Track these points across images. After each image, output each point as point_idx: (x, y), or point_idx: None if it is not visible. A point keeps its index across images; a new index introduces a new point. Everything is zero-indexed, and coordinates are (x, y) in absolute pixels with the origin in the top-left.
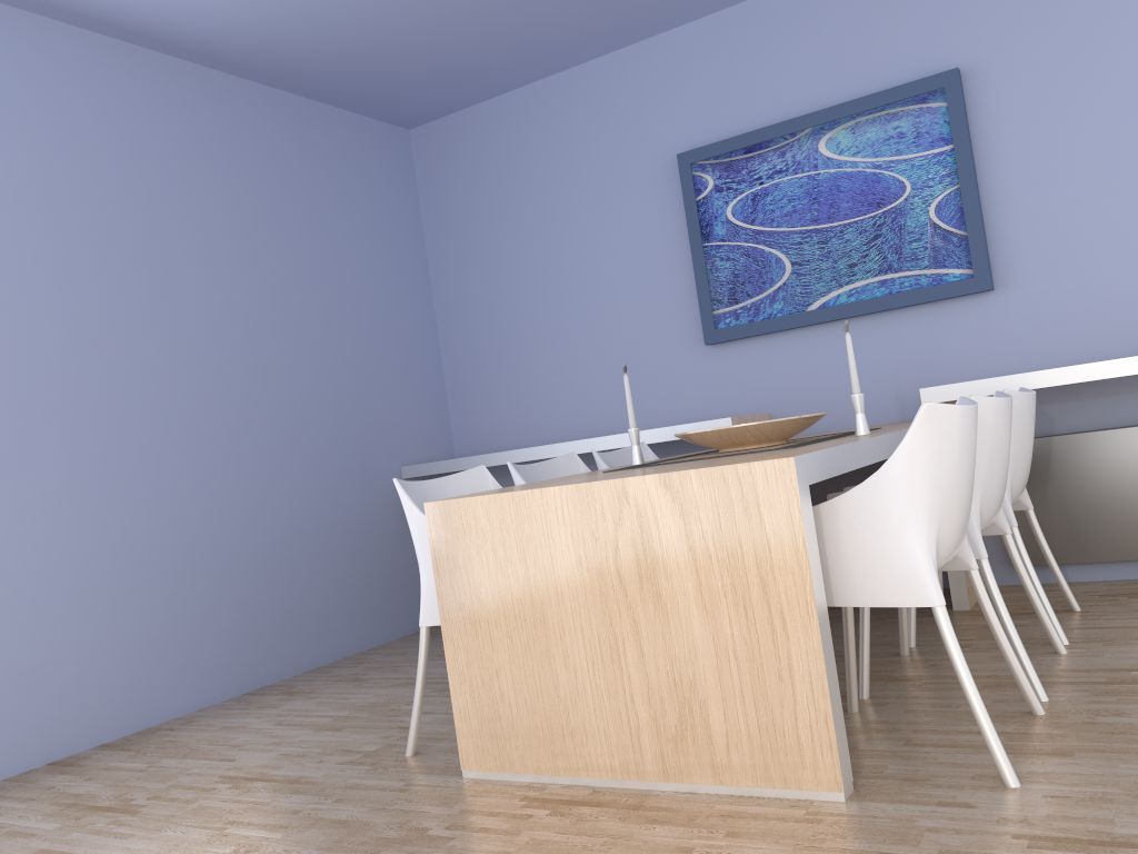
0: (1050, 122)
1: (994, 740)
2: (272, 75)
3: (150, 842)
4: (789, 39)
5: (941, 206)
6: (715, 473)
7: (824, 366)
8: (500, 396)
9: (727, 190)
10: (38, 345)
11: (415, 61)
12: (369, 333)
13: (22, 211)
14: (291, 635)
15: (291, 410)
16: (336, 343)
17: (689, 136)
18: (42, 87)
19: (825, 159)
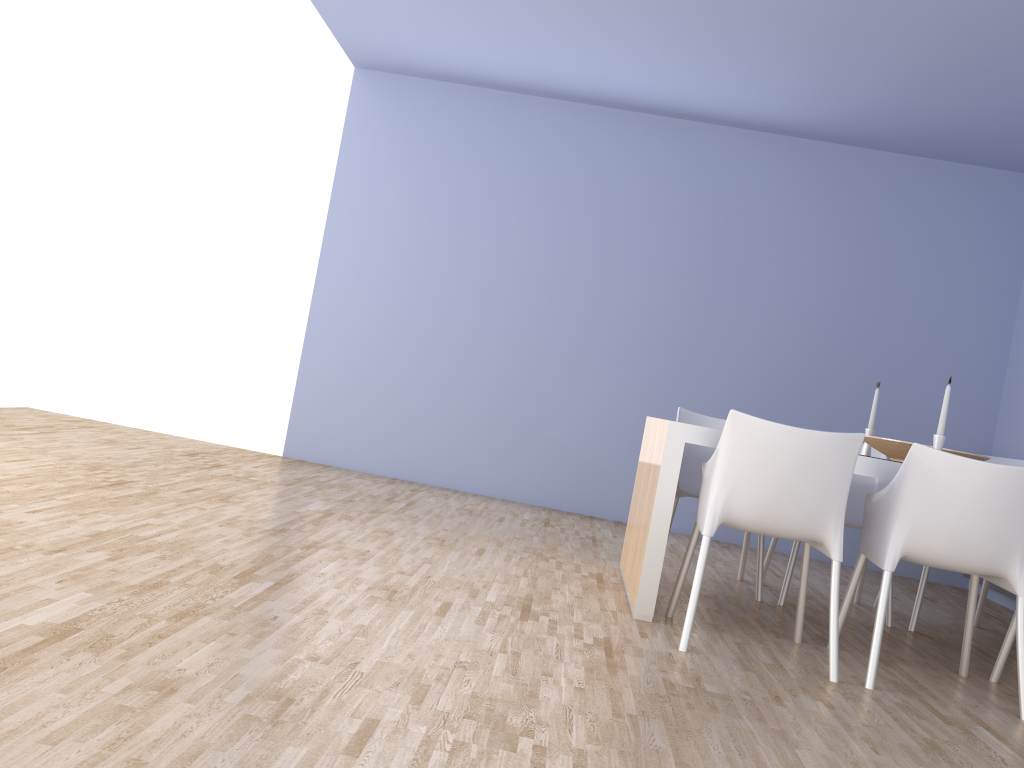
0: None
1: (685, 619)
2: (876, 144)
3: (518, 528)
4: None
5: None
6: (663, 423)
7: None
8: None
9: None
10: (653, 306)
11: (977, 129)
12: (921, 338)
13: (667, 234)
14: None
15: (819, 379)
16: (881, 340)
17: None
18: (702, 165)
19: None
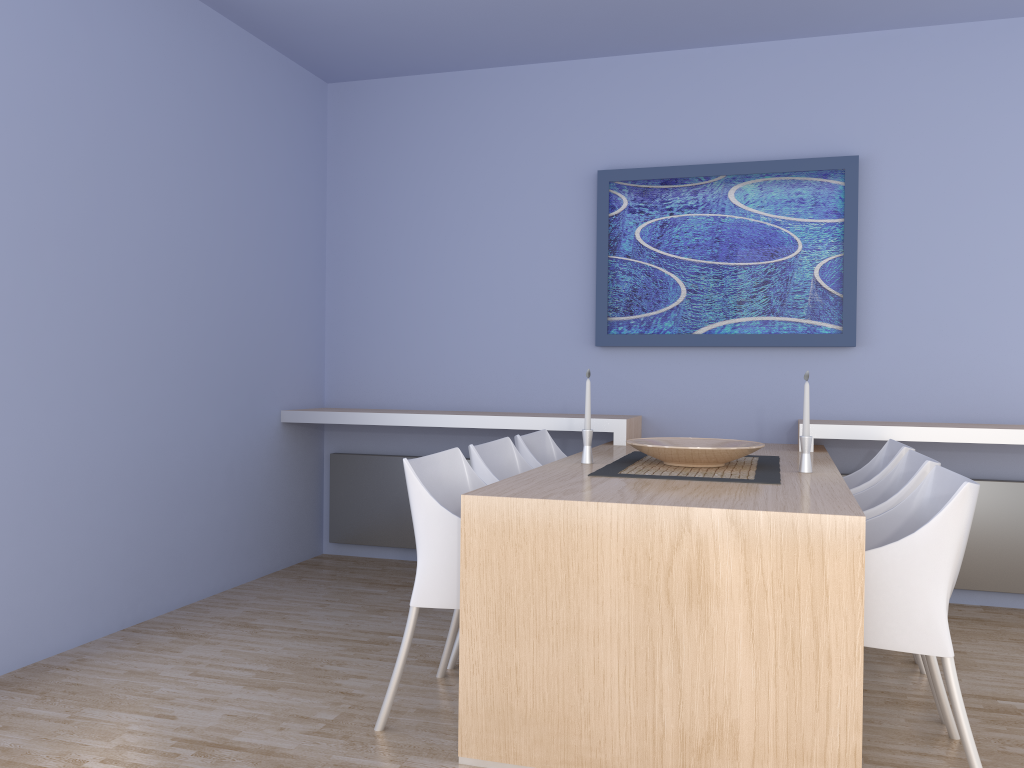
0: (922, 218)
1: None
2: (231, 5)
3: None
4: (715, 93)
5: (825, 268)
6: (784, 517)
7: (698, 383)
8: (382, 355)
9: (639, 213)
10: None
11: (373, 27)
12: (272, 276)
13: None
14: (171, 571)
15: (199, 344)
16: (244, 281)
17: (609, 156)
18: None
19: (732, 206)
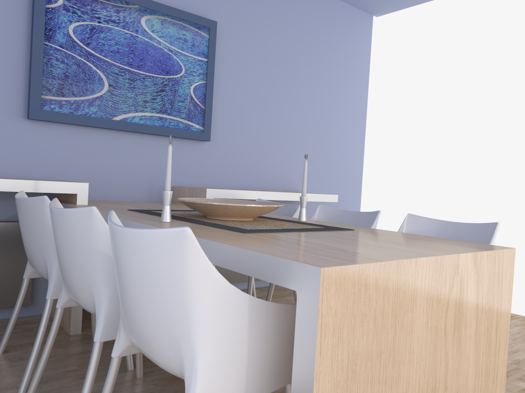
0: (240, 70)
1: None
2: None
3: None
4: None
5: (197, 88)
6: (492, 254)
7: (110, 157)
8: None
9: (73, 13)
10: None
11: None
12: None
13: None
14: None
15: None
16: None
17: None
18: None
19: (144, 30)
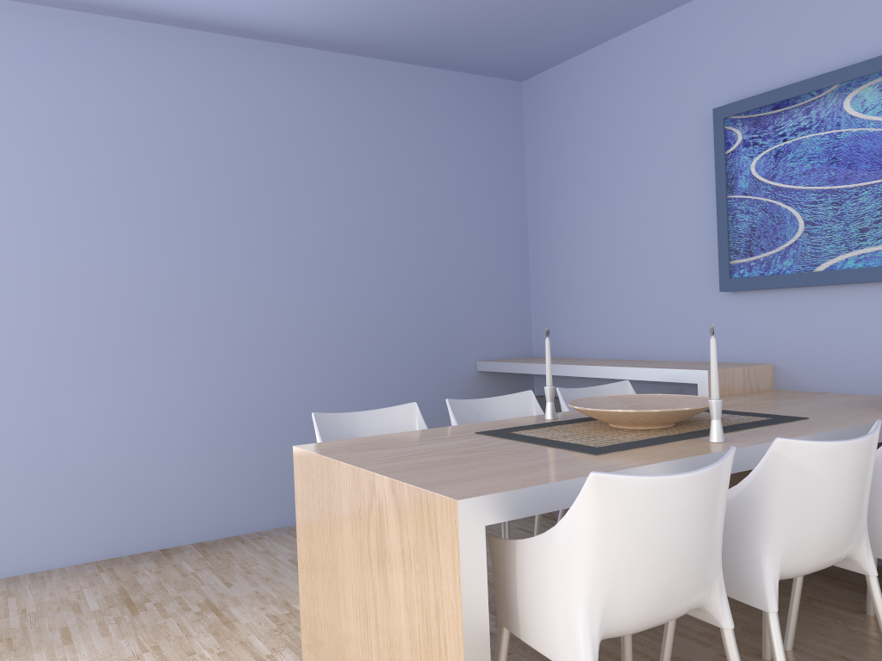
0: None
1: None
2: (386, 53)
3: (107, 645)
4: None
5: None
6: (416, 492)
7: (829, 327)
8: (566, 311)
9: (753, 145)
10: (180, 267)
11: (492, 34)
12: (459, 253)
13: (177, 174)
14: None
15: (379, 315)
16: (426, 262)
17: (729, 90)
18: (200, 83)
19: (848, 118)
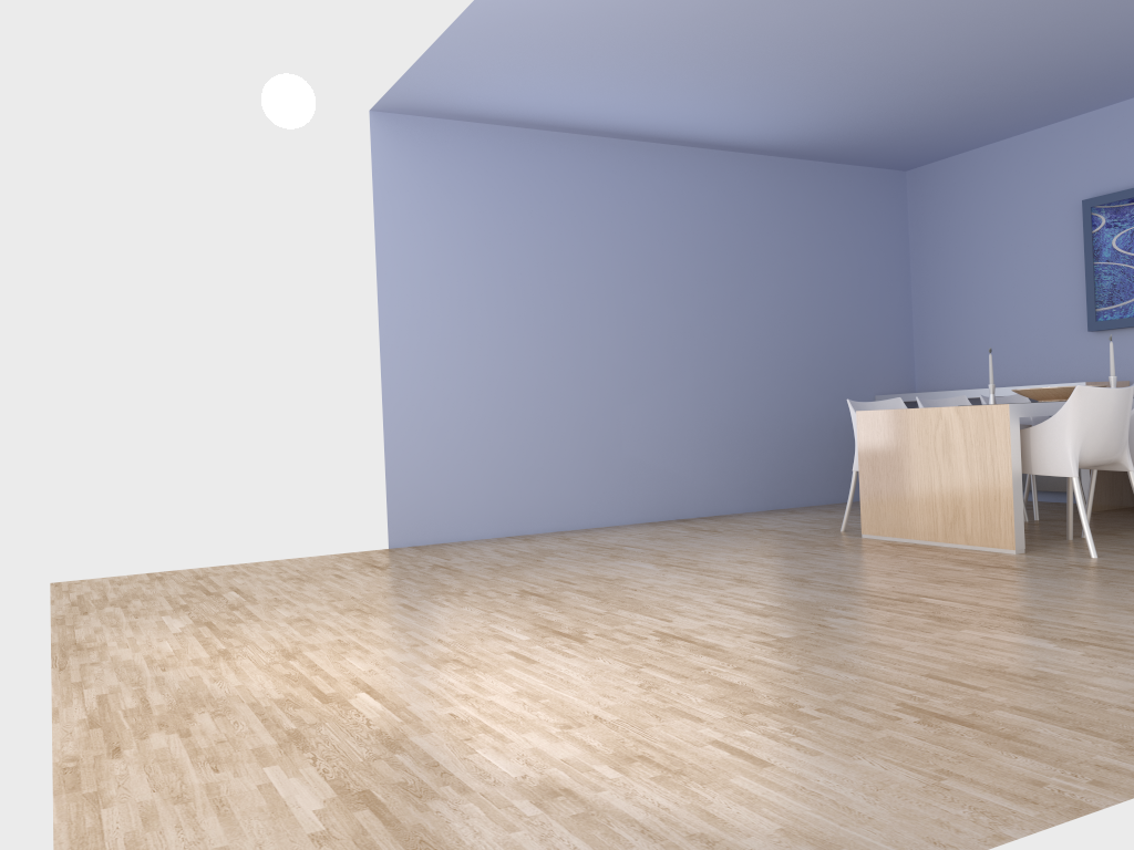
0: None
1: (1087, 537)
2: (815, 156)
3: (726, 538)
4: None
5: None
6: (977, 408)
7: None
8: (948, 354)
9: (1113, 227)
10: (685, 318)
11: (904, 143)
12: (862, 309)
13: (683, 252)
14: (796, 485)
15: (808, 356)
16: (839, 316)
17: (1094, 186)
18: (695, 185)
19: None
